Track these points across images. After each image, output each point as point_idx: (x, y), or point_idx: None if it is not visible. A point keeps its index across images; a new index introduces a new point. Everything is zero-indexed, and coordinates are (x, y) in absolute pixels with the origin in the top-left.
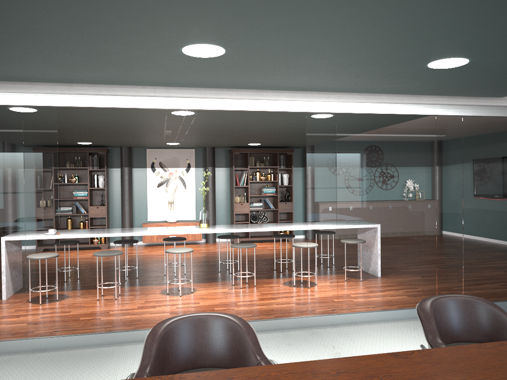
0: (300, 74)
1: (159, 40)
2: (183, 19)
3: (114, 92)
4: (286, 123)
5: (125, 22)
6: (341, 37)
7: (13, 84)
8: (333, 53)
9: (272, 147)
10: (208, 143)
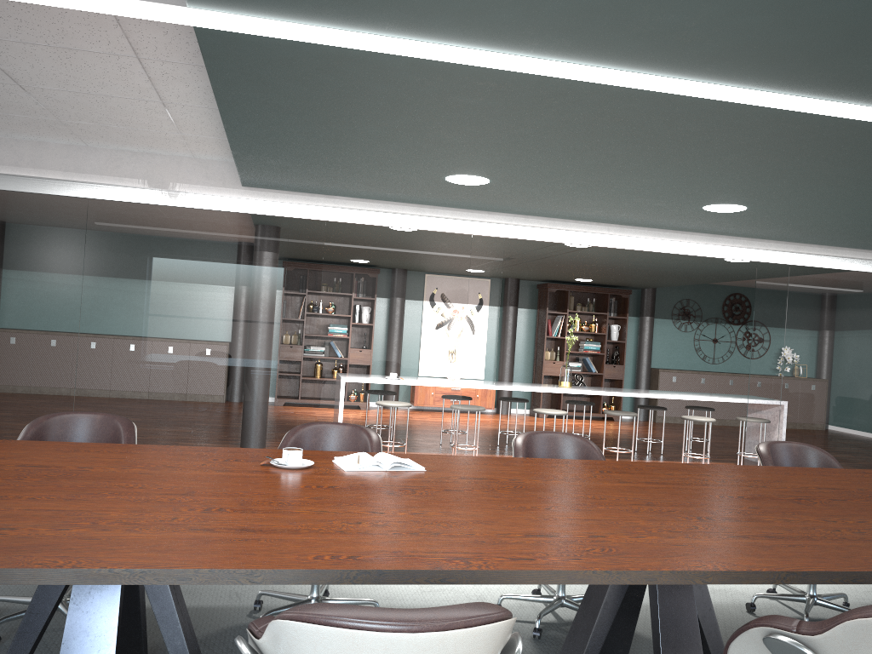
0: (784, 228)
1: (699, 200)
2: (751, 192)
3: (568, 227)
4: (678, 263)
5: (698, 190)
6: (870, 210)
7: (472, 213)
8: (844, 218)
9: (600, 285)
10: (522, 274)
